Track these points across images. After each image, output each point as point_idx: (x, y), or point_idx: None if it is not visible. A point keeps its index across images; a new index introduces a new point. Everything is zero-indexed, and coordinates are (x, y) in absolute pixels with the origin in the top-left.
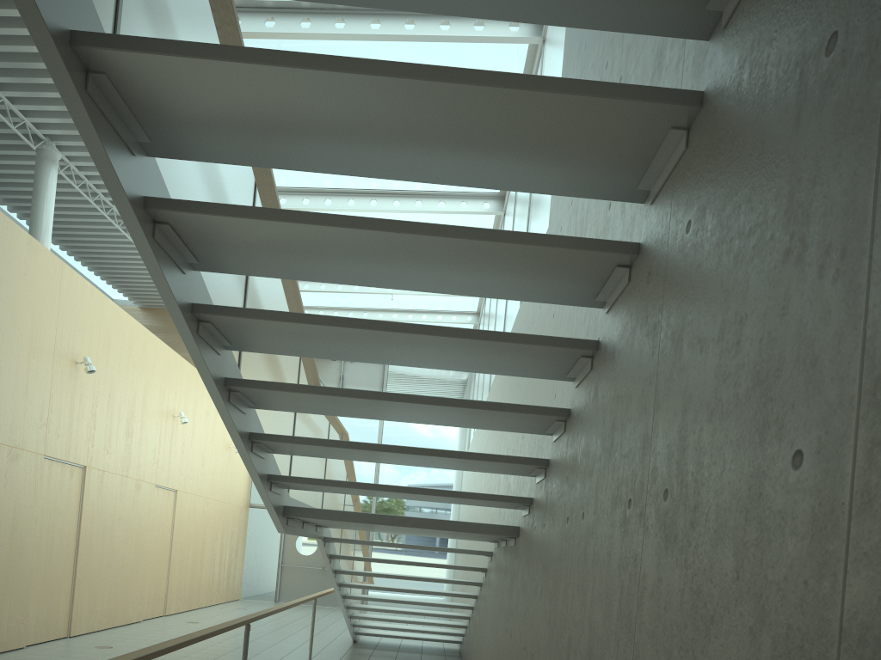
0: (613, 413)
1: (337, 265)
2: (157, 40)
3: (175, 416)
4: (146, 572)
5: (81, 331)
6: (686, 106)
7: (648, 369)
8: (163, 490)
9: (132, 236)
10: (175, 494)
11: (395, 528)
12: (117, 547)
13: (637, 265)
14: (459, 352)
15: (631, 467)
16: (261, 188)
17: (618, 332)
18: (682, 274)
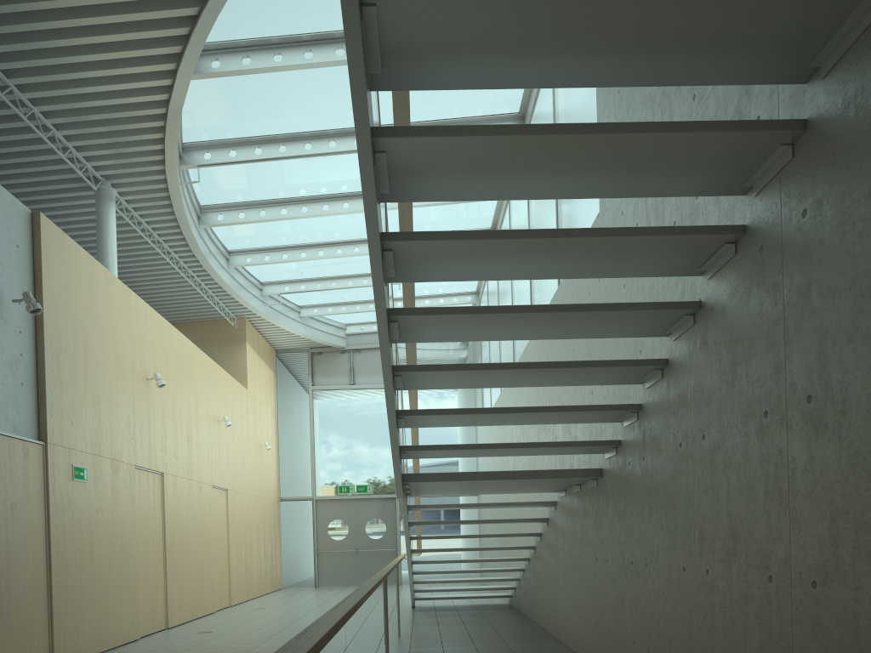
0: (732, 353)
1: (505, 266)
2: (431, 127)
3: (219, 420)
4: (214, 567)
5: (147, 350)
6: (795, 131)
7: (772, 315)
8: (217, 490)
9: (371, 263)
10: (226, 493)
11: (491, 483)
12: (192, 545)
13: (744, 241)
14: (586, 323)
15: (762, 389)
16: (401, 211)
17: (727, 292)
18: (803, 246)
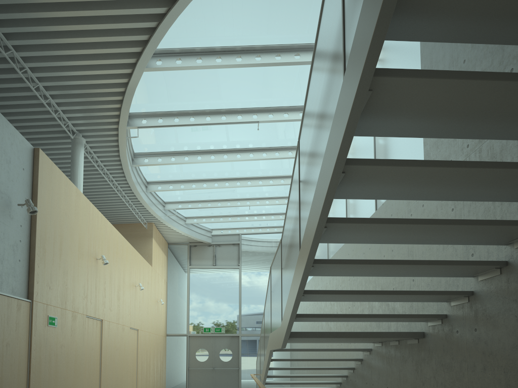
0: None
1: (419, 189)
2: (417, 70)
3: (136, 286)
4: (128, 380)
5: (98, 240)
6: None
7: None
8: (132, 330)
9: (331, 181)
10: (137, 332)
11: (344, 339)
12: (116, 366)
13: None
14: (461, 233)
15: None
16: None
17: None
18: None
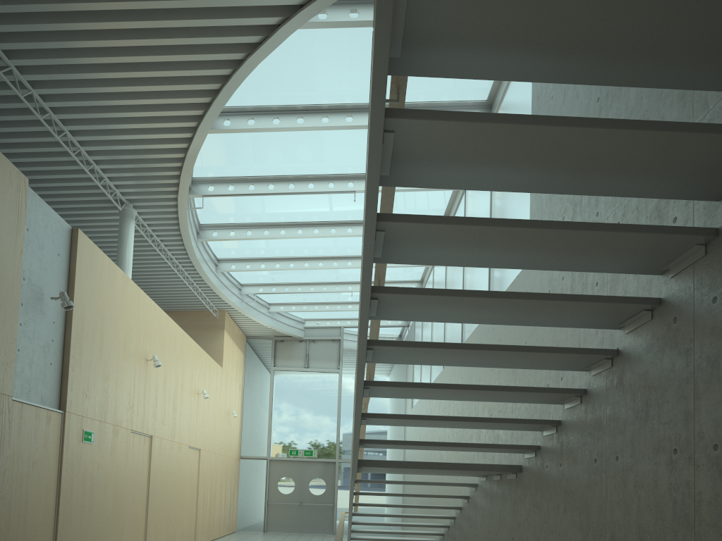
0: (646, 396)
1: (465, 314)
2: (423, 216)
3: (199, 393)
4: (184, 513)
5: (149, 336)
6: (709, 236)
7: (683, 374)
8: (192, 449)
9: (361, 308)
10: (199, 452)
11: (429, 470)
12: (169, 495)
13: (659, 311)
14: (524, 359)
15: (673, 430)
16: None
17: (642, 347)
18: (712, 325)
